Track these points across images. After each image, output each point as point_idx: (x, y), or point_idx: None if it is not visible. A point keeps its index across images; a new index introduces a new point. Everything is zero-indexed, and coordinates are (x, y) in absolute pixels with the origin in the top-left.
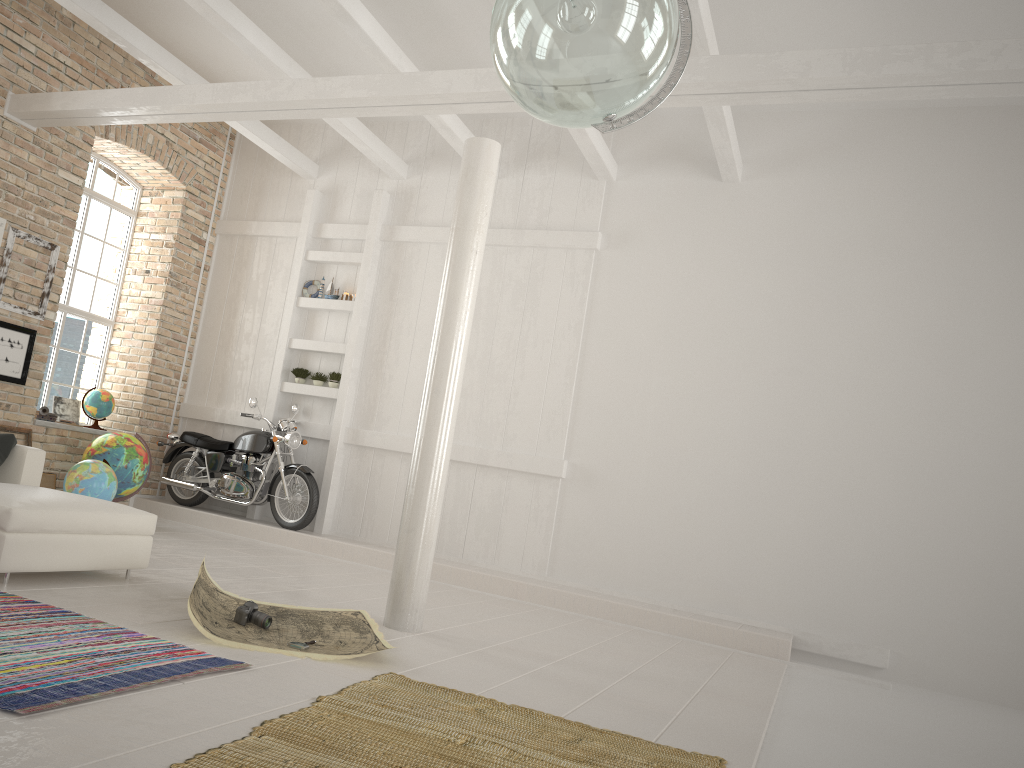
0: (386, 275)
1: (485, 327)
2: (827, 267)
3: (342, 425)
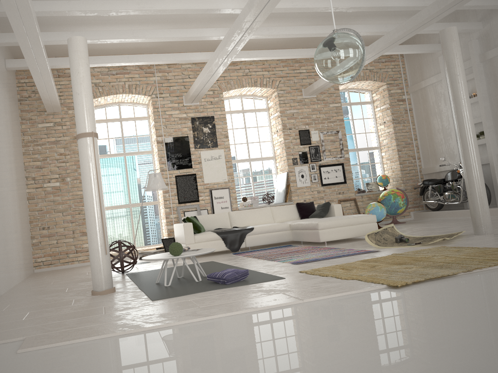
0: (490, 77)
1: None
2: None
3: (492, 154)
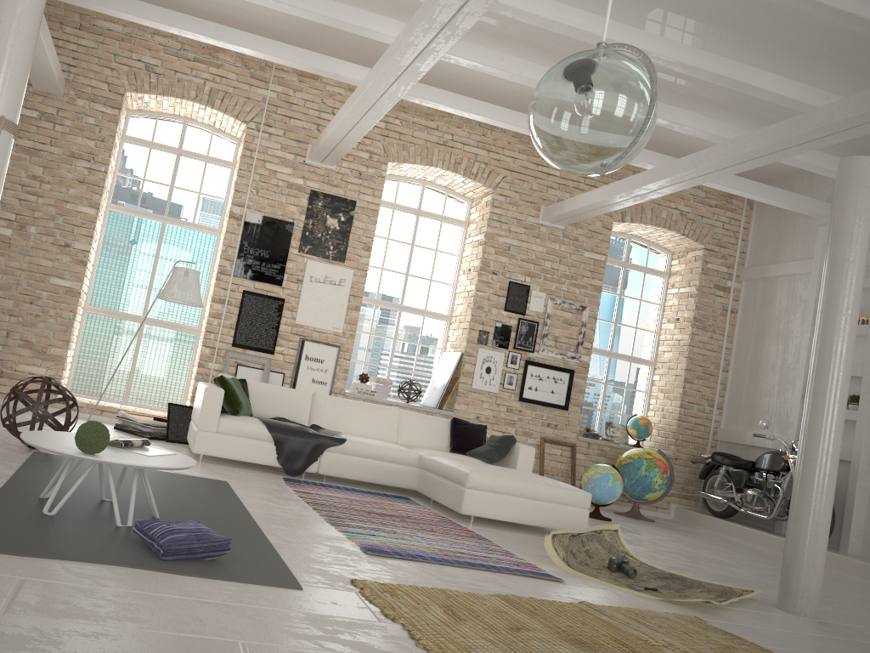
0: None
1: None
2: None
3: (863, 446)
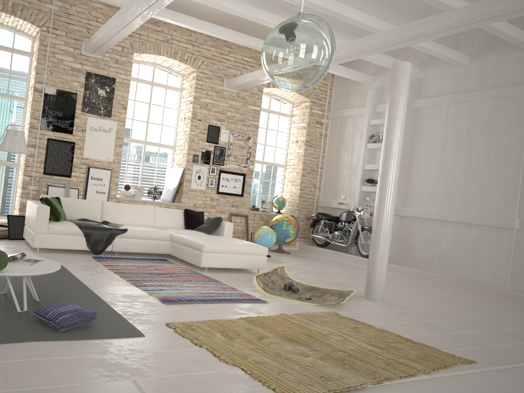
0: (410, 126)
1: (465, 147)
2: None
3: None
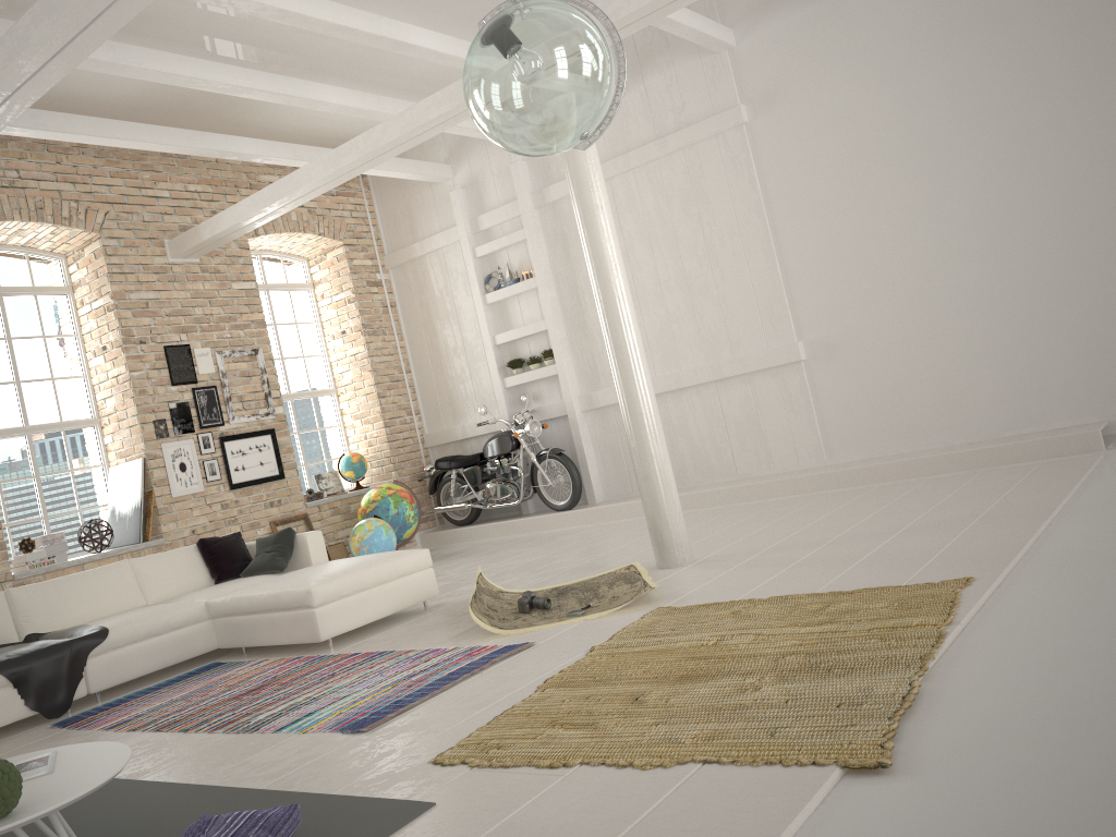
0: (554, 239)
1: (668, 247)
2: (994, 30)
3: (573, 396)
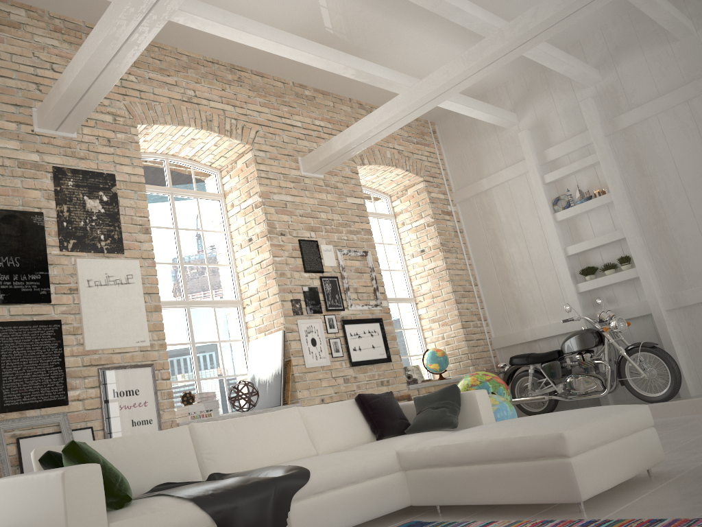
0: (626, 160)
1: None
2: None
3: (657, 296)
